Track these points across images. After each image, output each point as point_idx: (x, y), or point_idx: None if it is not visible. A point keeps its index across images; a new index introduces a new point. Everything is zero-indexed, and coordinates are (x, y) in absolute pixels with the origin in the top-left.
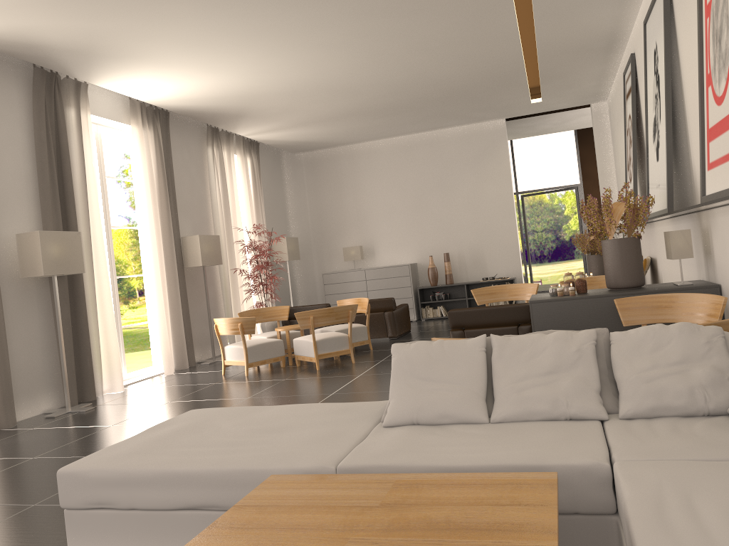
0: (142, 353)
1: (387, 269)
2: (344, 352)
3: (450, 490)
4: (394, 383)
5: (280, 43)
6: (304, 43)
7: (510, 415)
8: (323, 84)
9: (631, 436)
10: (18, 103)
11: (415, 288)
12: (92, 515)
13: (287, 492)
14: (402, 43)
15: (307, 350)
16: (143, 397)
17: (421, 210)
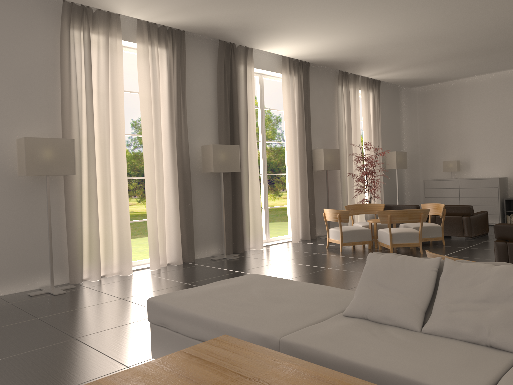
0: None
1: (478, 181)
2: (414, 245)
3: (308, 383)
4: (360, 283)
5: (375, 8)
6: (394, 6)
7: (438, 330)
8: (419, 36)
9: None
10: (209, 64)
11: (502, 198)
12: (161, 330)
13: (217, 350)
14: None
15: (385, 239)
16: (269, 256)
17: None
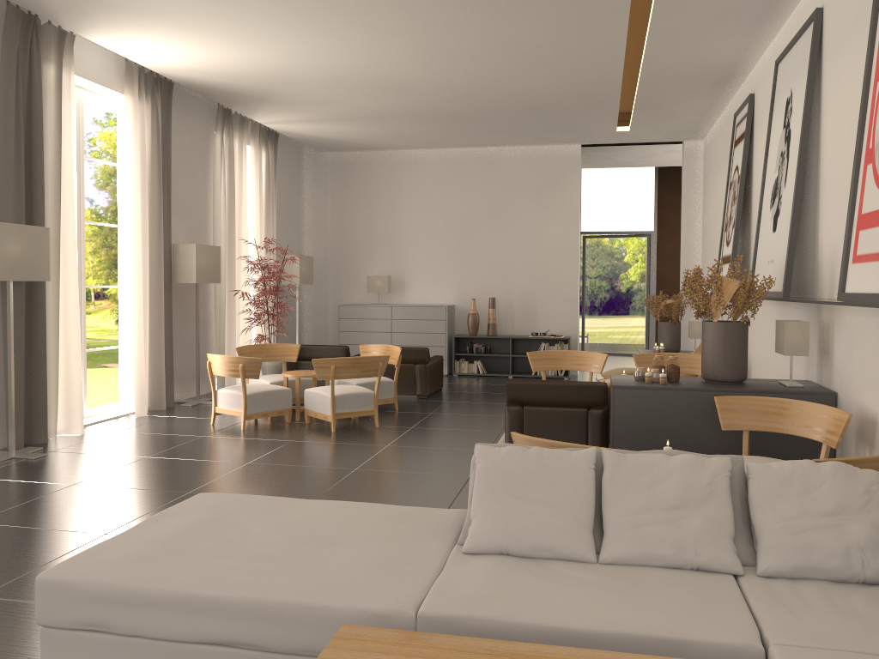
0: (91, 371)
1: (419, 309)
2: (367, 413)
3: None
4: (478, 497)
5: (335, 20)
6: (364, 25)
7: (625, 556)
8: (375, 77)
9: (780, 605)
10: None
11: (450, 335)
12: (80, 638)
13: (373, 657)
14: (484, 42)
15: (321, 406)
16: (110, 446)
17: (467, 242)
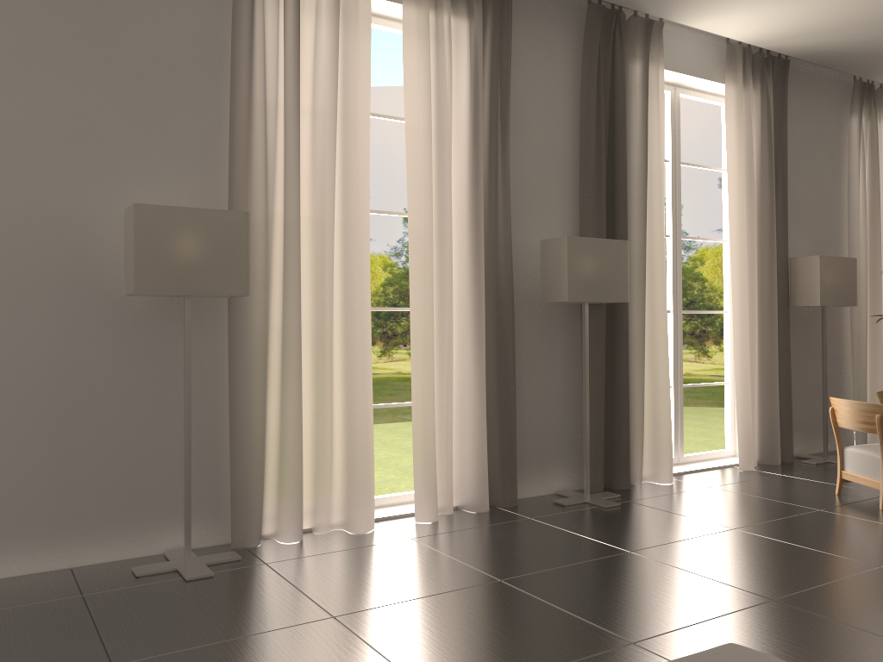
0: None
1: None
2: None
3: None
4: None
5: None
6: None
7: None
8: None
9: None
10: (563, 57)
11: None
12: None
13: None
14: None
15: None
16: (694, 506)
17: None
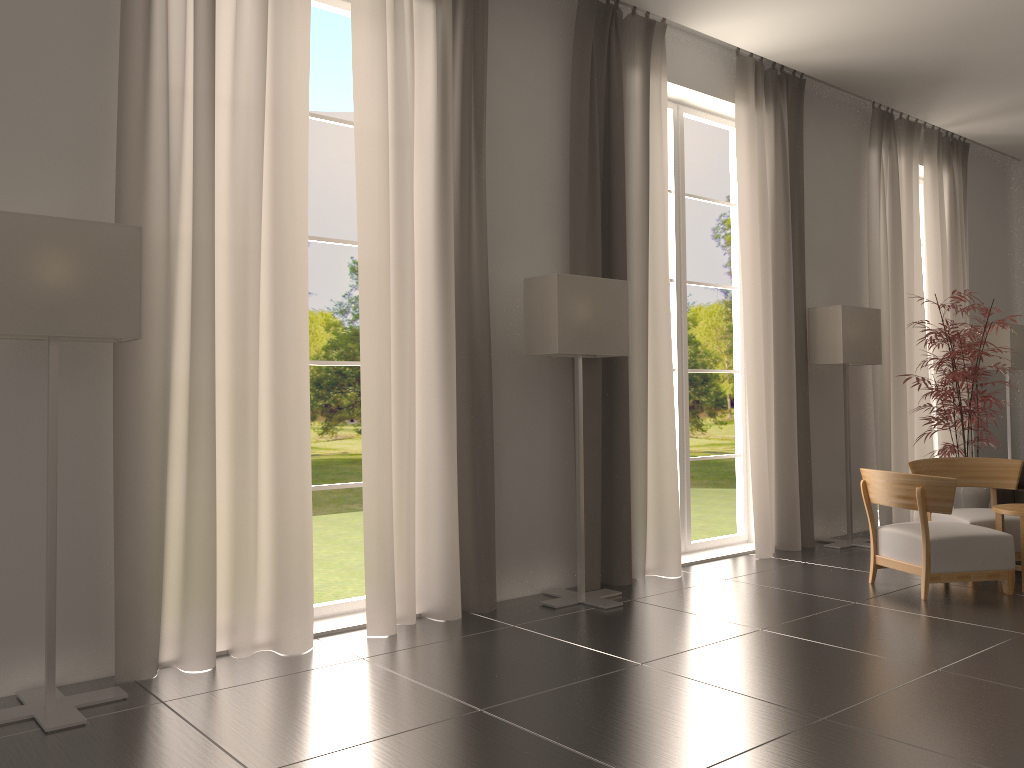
0: (727, 492)
1: None
2: None
3: None
4: None
5: None
6: None
7: None
8: None
9: None
10: (549, 58)
11: None
12: None
13: None
14: None
15: None
16: (710, 602)
17: None
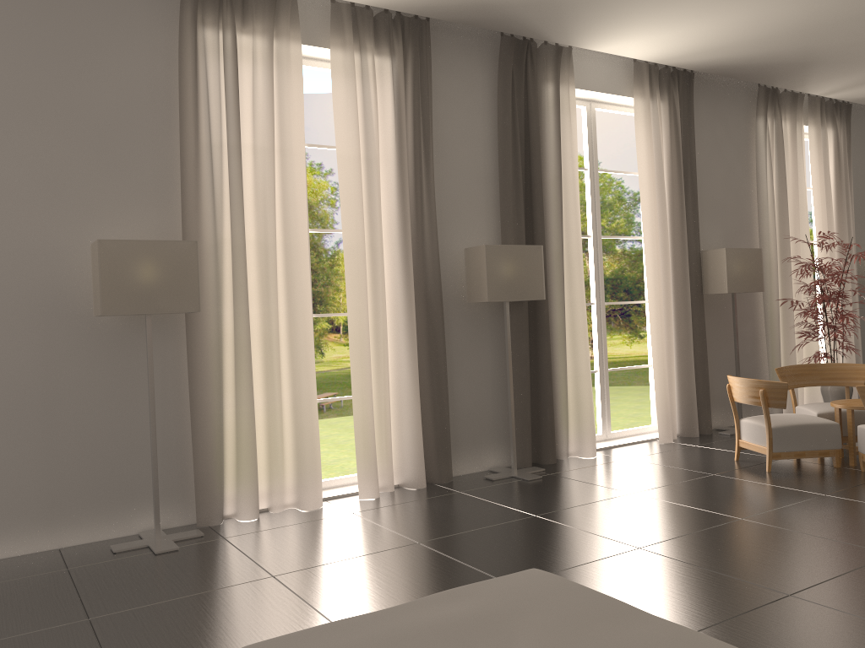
0: None
1: None
2: None
3: None
4: None
5: None
6: None
7: None
8: None
9: None
10: (480, 85)
11: None
12: None
13: None
14: None
15: None
16: (606, 475)
17: None
